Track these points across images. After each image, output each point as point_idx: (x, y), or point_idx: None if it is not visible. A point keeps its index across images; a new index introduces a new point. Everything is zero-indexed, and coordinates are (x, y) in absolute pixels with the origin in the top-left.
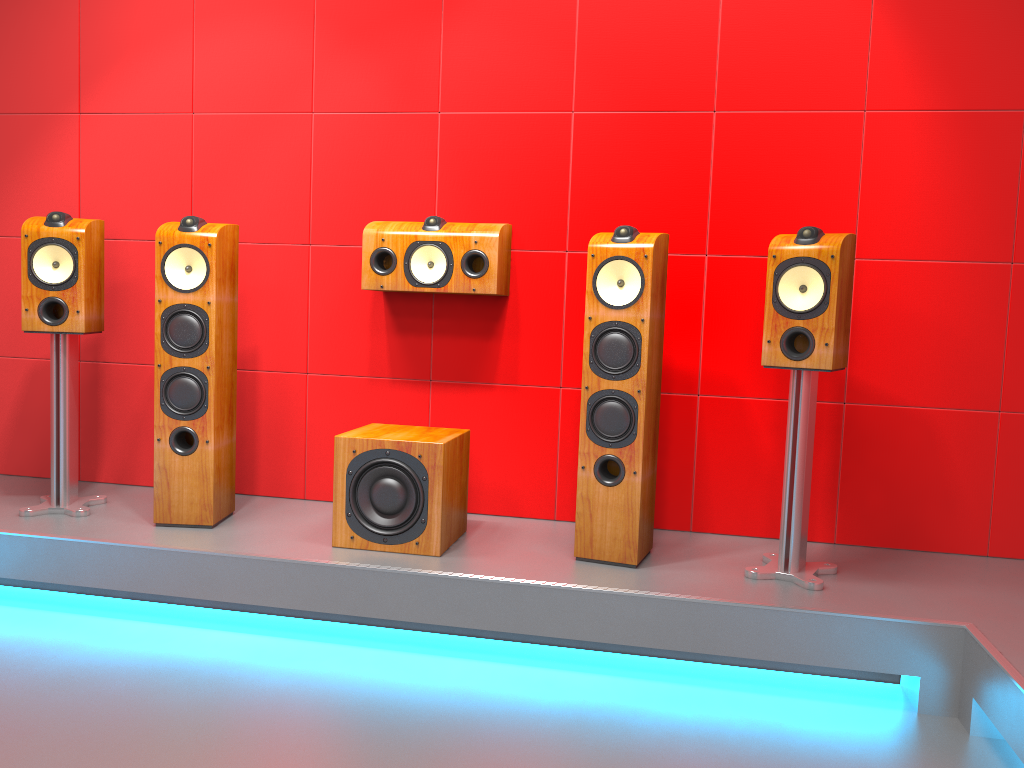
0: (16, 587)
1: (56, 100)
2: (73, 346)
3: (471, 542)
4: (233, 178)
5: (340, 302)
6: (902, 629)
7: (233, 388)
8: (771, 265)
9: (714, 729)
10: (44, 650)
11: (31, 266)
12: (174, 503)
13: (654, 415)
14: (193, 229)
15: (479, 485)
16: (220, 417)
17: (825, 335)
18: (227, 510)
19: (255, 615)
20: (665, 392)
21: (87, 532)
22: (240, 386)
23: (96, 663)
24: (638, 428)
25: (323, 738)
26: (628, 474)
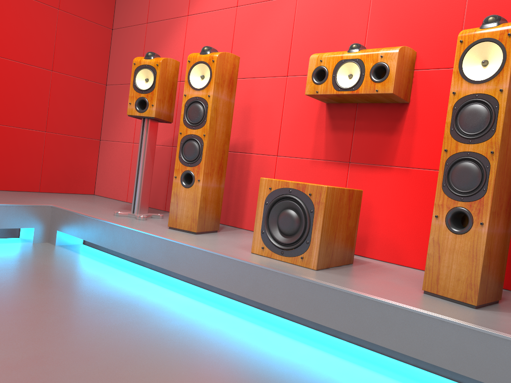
0: (107, 253)
1: (179, 10)
2: (153, 127)
3: (349, 269)
4: (252, 40)
5: (300, 111)
6: None
7: (224, 154)
8: None
9: None
10: (80, 279)
11: (134, 80)
12: (178, 216)
13: (510, 181)
14: (206, 53)
15: (374, 238)
16: (210, 168)
17: None
18: (211, 227)
19: (205, 290)
20: None
21: (131, 224)
22: (242, 162)
23: (94, 291)
24: (488, 185)
25: (163, 367)
26: (475, 225)
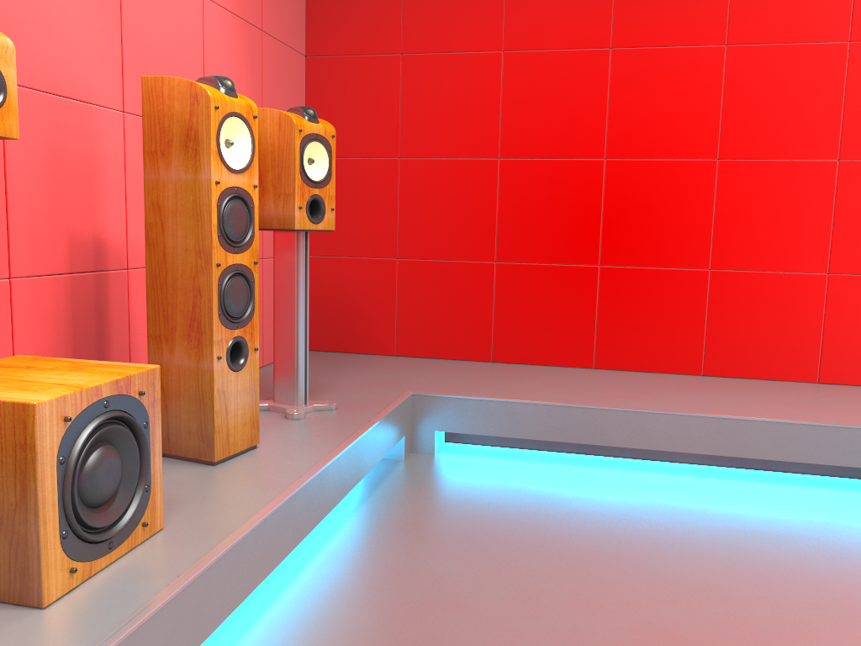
0: None
1: None
2: None
3: None
4: None
5: None
6: (402, 407)
7: None
8: (298, 138)
9: (435, 517)
10: None
11: None
12: None
13: None
14: None
15: None
16: None
17: (331, 202)
18: None
19: None
20: (104, 270)
21: None
22: None
23: None
24: (255, 302)
25: None
26: (250, 353)
